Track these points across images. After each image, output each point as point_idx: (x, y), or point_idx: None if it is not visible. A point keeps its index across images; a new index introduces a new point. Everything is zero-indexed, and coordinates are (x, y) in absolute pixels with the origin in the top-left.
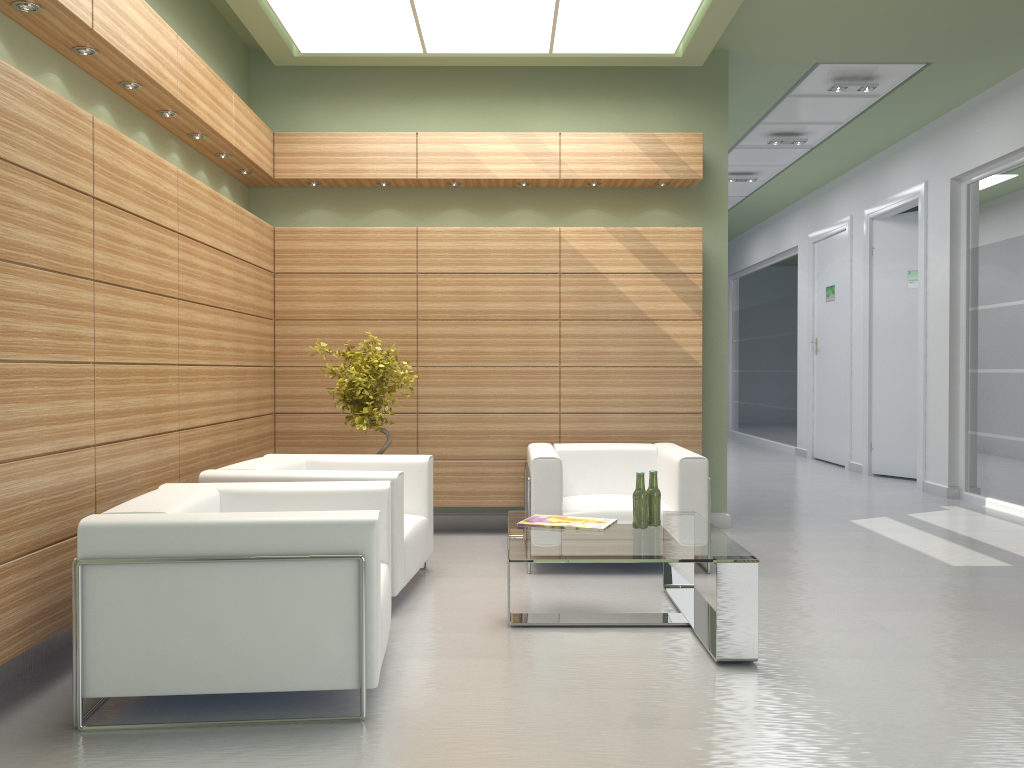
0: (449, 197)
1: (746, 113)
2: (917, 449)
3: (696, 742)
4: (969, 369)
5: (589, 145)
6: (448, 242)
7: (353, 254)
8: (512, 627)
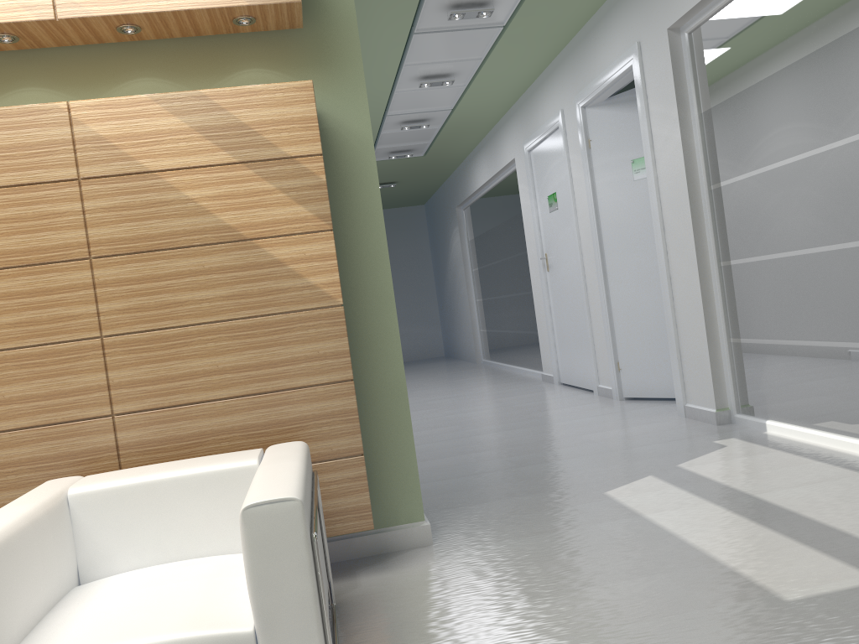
0: None
1: None
2: (672, 367)
3: None
4: (722, 262)
5: None
6: None
7: None
8: None
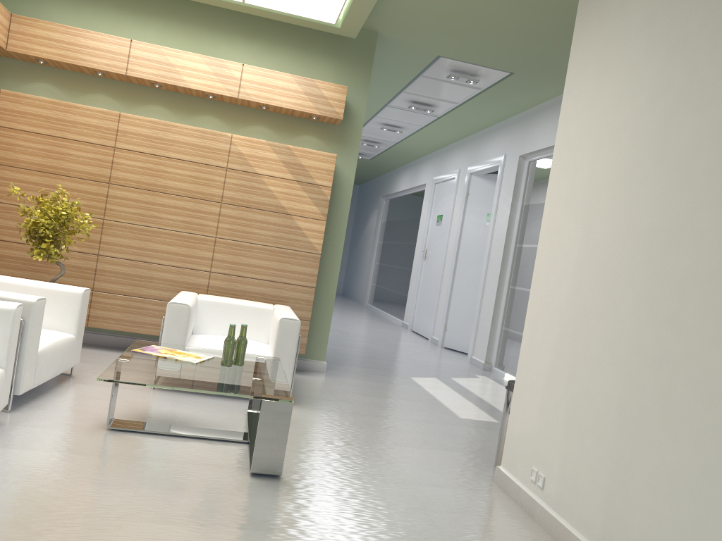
0: (153, 95)
1: (393, 82)
2: (471, 334)
3: (195, 538)
4: (510, 285)
5: (264, 78)
6: (143, 128)
7: (64, 123)
8: (109, 430)
